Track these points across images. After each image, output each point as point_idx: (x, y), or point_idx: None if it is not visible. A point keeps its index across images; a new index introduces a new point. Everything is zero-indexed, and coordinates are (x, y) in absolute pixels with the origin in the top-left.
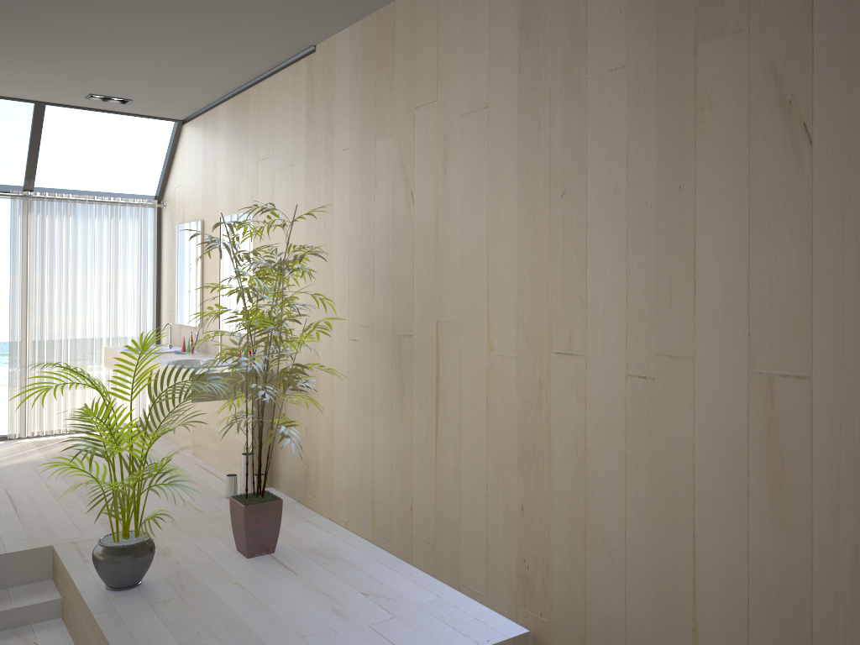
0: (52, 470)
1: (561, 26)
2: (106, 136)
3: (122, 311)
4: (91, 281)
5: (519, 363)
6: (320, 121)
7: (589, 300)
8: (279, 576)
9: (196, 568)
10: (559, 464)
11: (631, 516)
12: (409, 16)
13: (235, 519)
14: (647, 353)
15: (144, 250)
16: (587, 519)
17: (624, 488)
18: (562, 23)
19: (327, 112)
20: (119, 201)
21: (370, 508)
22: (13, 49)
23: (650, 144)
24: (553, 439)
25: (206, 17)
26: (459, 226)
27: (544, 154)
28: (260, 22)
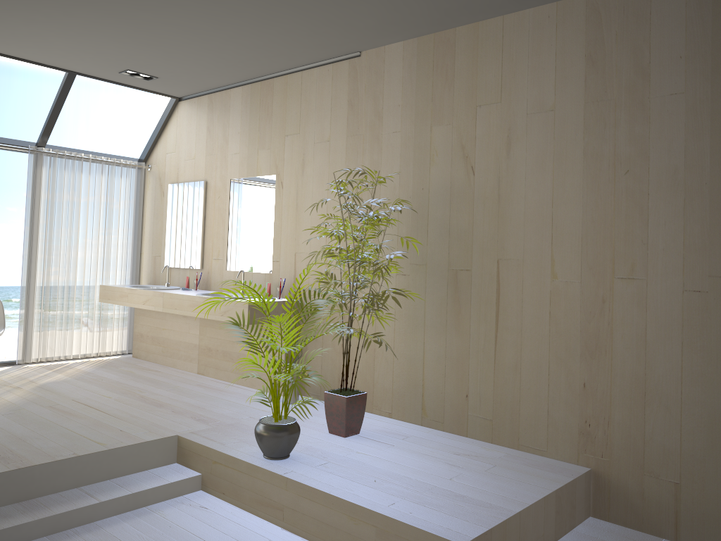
0: (92, 386)
1: (626, 62)
2: None
3: (112, 255)
4: (90, 228)
5: (582, 286)
6: (365, 109)
7: (650, 242)
8: (383, 447)
9: (315, 445)
10: (621, 352)
11: (686, 381)
12: (471, 40)
13: (332, 408)
14: (701, 276)
15: (132, 204)
16: (646, 387)
17: (680, 363)
18: (627, 60)
19: (373, 103)
20: (115, 161)
21: (419, 400)
22: (109, 28)
23: (705, 143)
24: (615, 336)
25: (303, 22)
26: (523, 191)
27: (609, 145)
28: (340, 31)
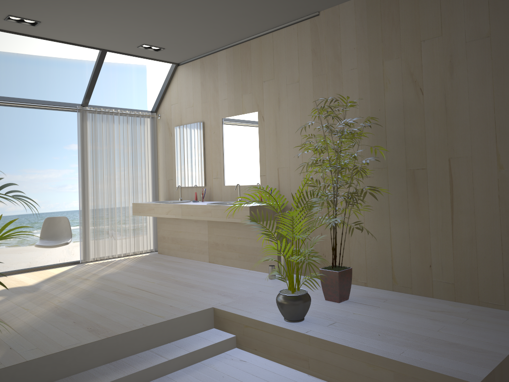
0: (138, 275)
1: None
2: (38, 86)
3: (138, 181)
4: (122, 163)
5: None
6: (326, 54)
7: None
8: (372, 308)
9: (319, 309)
10: None
11: None
12: None
13: (327, 281)
14: None
15: (149, 143)
16: None
17: None
18: None
19: (333, 49)
20: (136, 113)
21: (389, 271)
22: (134, 11)
23: None
24: None
25: None
26: (467, 103)
27: None
28: None
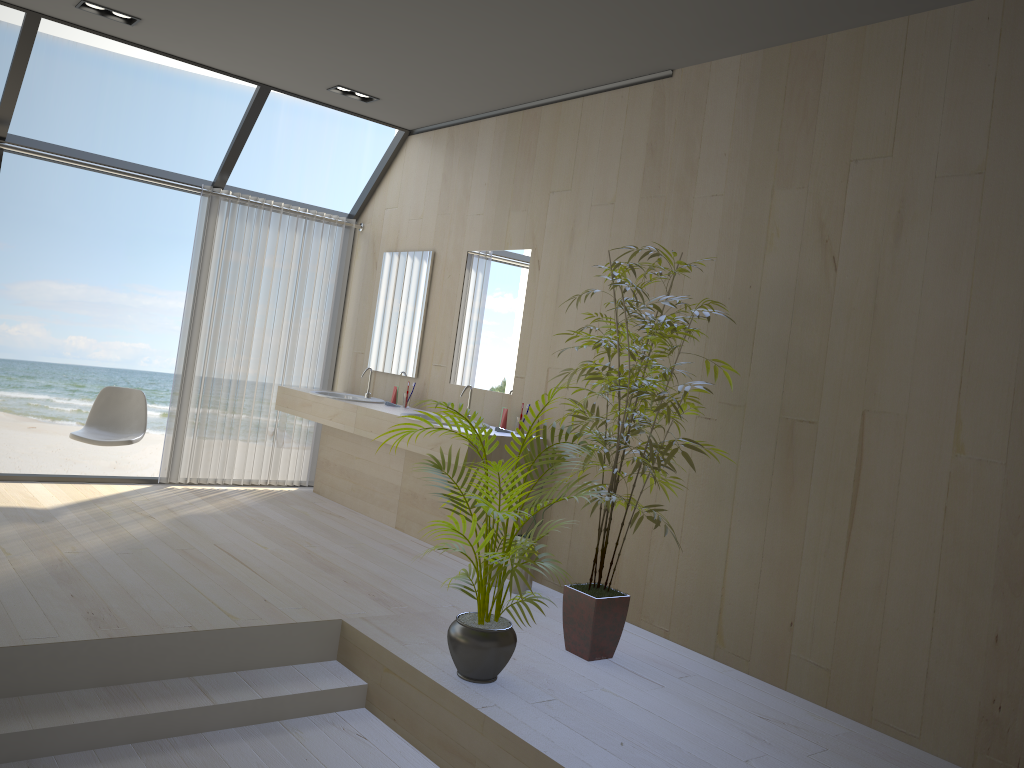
0: (246, 528)
1: None
2: (187, 131)
3: (299, 345)
4: (272, 306)
5: (1008, 471)
6: (672, 158)
7: None
8: (646, 687)
9: (540, 667)
10: None
11: None
12: (851, 55)
13: (573, 613)
14: None
15: (333, 277)
16: None
17: None
18: None
19: (685, 149)
20: (315, 215)
21: (714, 618)
22: (310, 22)
23: None
24: None
25: (586, 20)
26: (916, 304)
27: None
28: (642, 35)
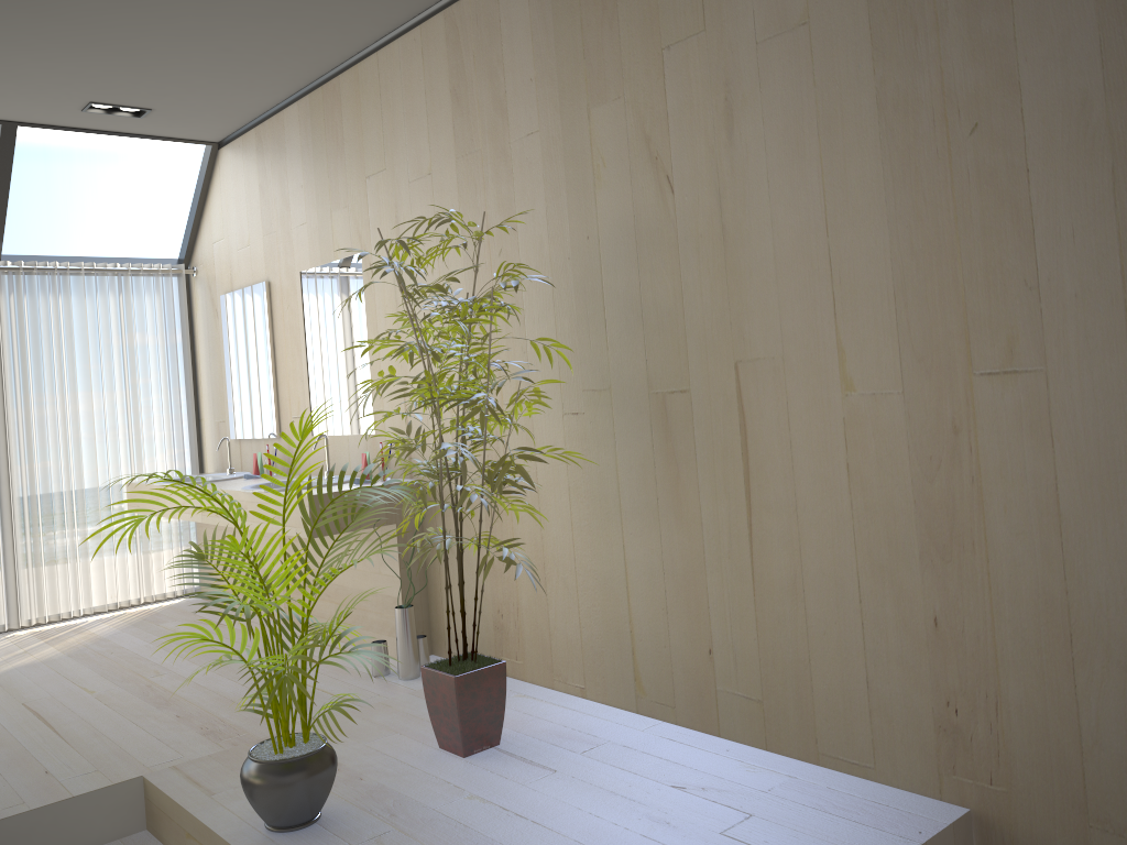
0: (83, 669)
1: None
2: (50, 207)
3: (146, 429)
4: (97, 388)
5: (908, 400)
6: (478, 100)
7: (1045, 283)
8: (530, 778)
9: (393, 782)
10: (1006, 545)
11: None
12: None
13: (436, 700)
14: None
15: (171, 338)
16: (1073, 622)
17: None
18: None
19: (490, 85)
20: (130, 269)
21: (629, 661)
22: None
23: None
24: (990, 508)
25: None
26: (767, 211)
27: (929, 76)
28: None
